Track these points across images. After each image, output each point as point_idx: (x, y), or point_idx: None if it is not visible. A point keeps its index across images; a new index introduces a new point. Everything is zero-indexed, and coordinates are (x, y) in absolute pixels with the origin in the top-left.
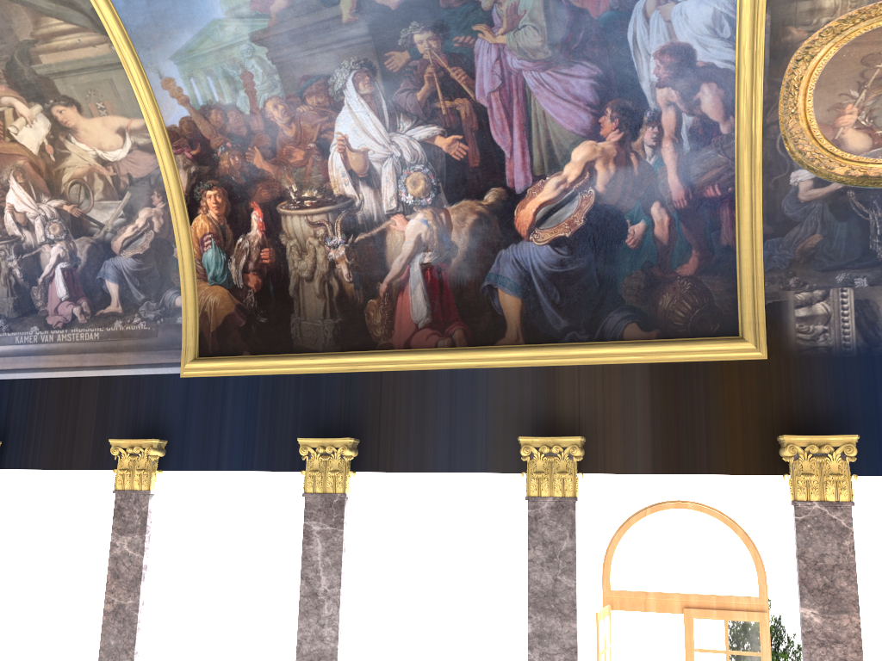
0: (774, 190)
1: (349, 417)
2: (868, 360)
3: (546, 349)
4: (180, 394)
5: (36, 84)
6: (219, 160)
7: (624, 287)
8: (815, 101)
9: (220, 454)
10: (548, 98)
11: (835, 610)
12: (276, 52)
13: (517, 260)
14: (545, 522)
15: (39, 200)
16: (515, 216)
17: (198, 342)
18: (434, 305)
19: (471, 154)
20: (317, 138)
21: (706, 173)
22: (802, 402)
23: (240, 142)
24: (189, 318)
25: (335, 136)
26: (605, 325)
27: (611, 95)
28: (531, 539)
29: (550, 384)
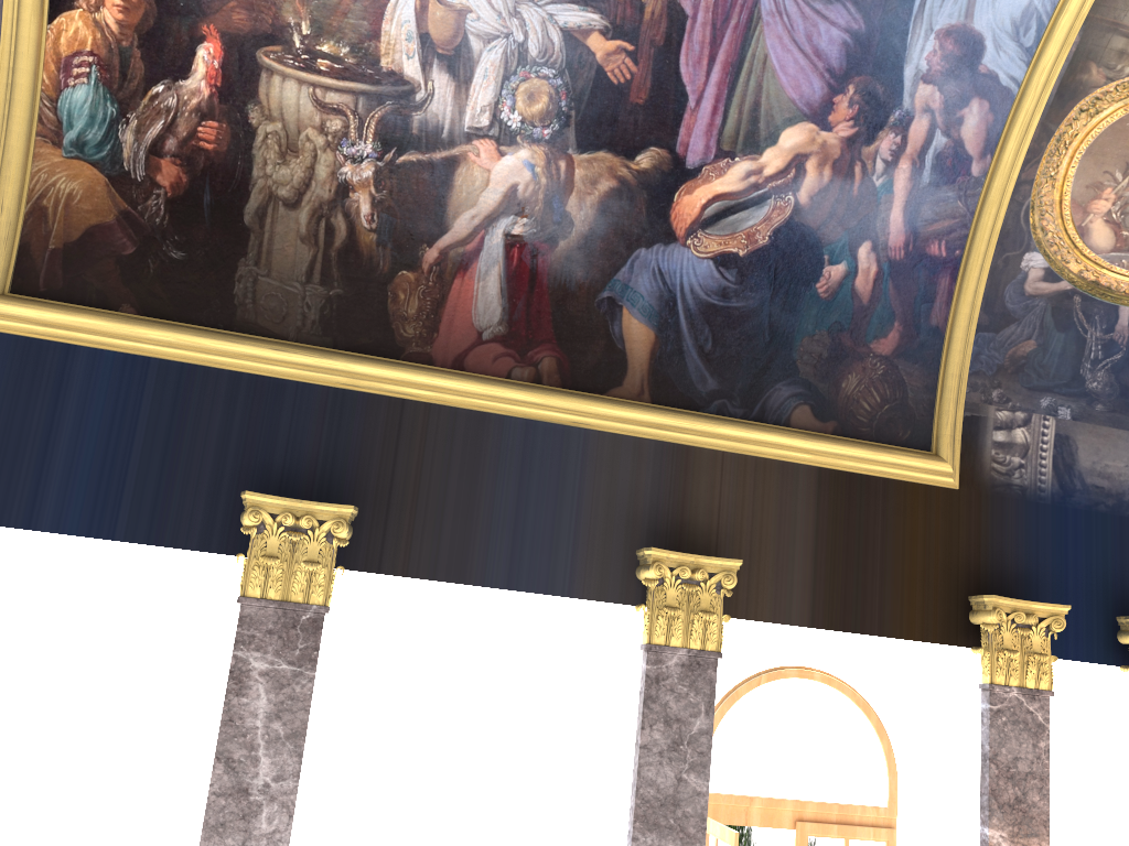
0: (1002, 270)
1: (333, 469)
2: (1061, 511)
3: (688, 417)
4: None
5: None
6: None
7: (801, 350)
8: (1078, 170)
9: (37, 498)
10: (779, 38)
11: (1024, 833)
12: None
13: (660, 270)
14: (671, 686)
15: None
16: (674, 202)
17: (15, 262)
18: (516, 307)
19: (638, 82)
20: None
21: (937, 221)
22: (991, 553)
23: None
24: (6, 210)
25: None
26: (769, 400)
27: (863, 68)
28: (647, 712)
29: (681, 472)
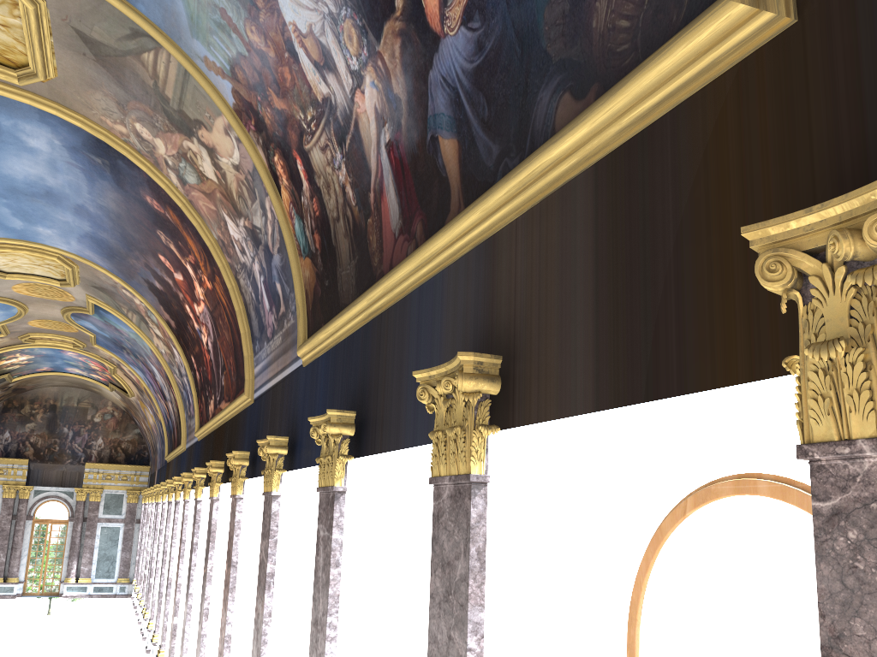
0: None
1: (364, 384)
2: None
3: (470, 207)
4: (303, 385)
5: (182, 120)
6: (263, 120)
7: (547, 30)
8: None
9: (312, 447)
10: None
11: None
12: None
13: (444, 77)
14: (445, 524)
15: (237, 224)
16: (424, 8)
17: (306, 324)
18: (401, 197)
19: None
20: (284, 43)
21: None
22: None
23: (261, 90)
24: (296, 301)
25: (290, 29)
26: (536, 123)
27: None
28: (433, 556)
29: (490, 268)
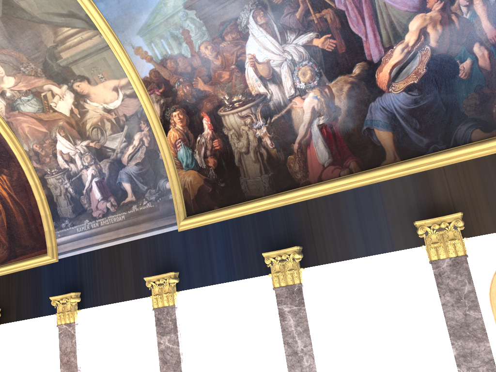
0: None
1: (291, 234)
2: None
3: (418, 160)
4: (180, 242)
5: (61, 72)
6: (177, 91)
7: (464, 106)
8: None
9: (213, 274)
10: None
11: None
12: (201, 12)
13: (383, 107)
14: (447, 276)
15: (75, 143)
16: (376, 78)
17: (185, 207)
18: (332, 149)
19: (339, 45)
20: (235, 61)
21: None
22: None
23: (188, 76)
24: (177, 194)
25: (247, 57)
26: (456, 135)
27: None
28: (439, 289)
29: (425, 183)
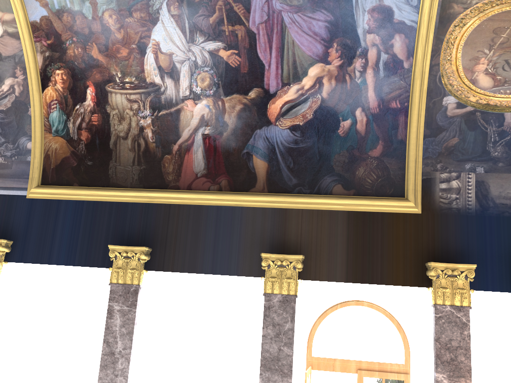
0: (433, 107)
1: (145, 233)
2: (482, 218)
3: (282, 196)
4: (25, 210)
5: None
6: (66, 49)
7: (334, 160)
8: (462, 53)
9: (51, 253)
10: (297, 32)
11: (456, 375)
12: None
13: (267, 137)
14: (275, 310)
15: None
16: (268, 108)
17: (41, 174)
18: (209, 162)
19: (242, 64)
20: (138, 41)
21: (392, 92)
22: (441, 242)
23: (83, 38)
24: (36, 157)
25: (151, 41)
26: (321, 184)
27: (338, 34)
28: (265, 321)
29: (283, 220)
